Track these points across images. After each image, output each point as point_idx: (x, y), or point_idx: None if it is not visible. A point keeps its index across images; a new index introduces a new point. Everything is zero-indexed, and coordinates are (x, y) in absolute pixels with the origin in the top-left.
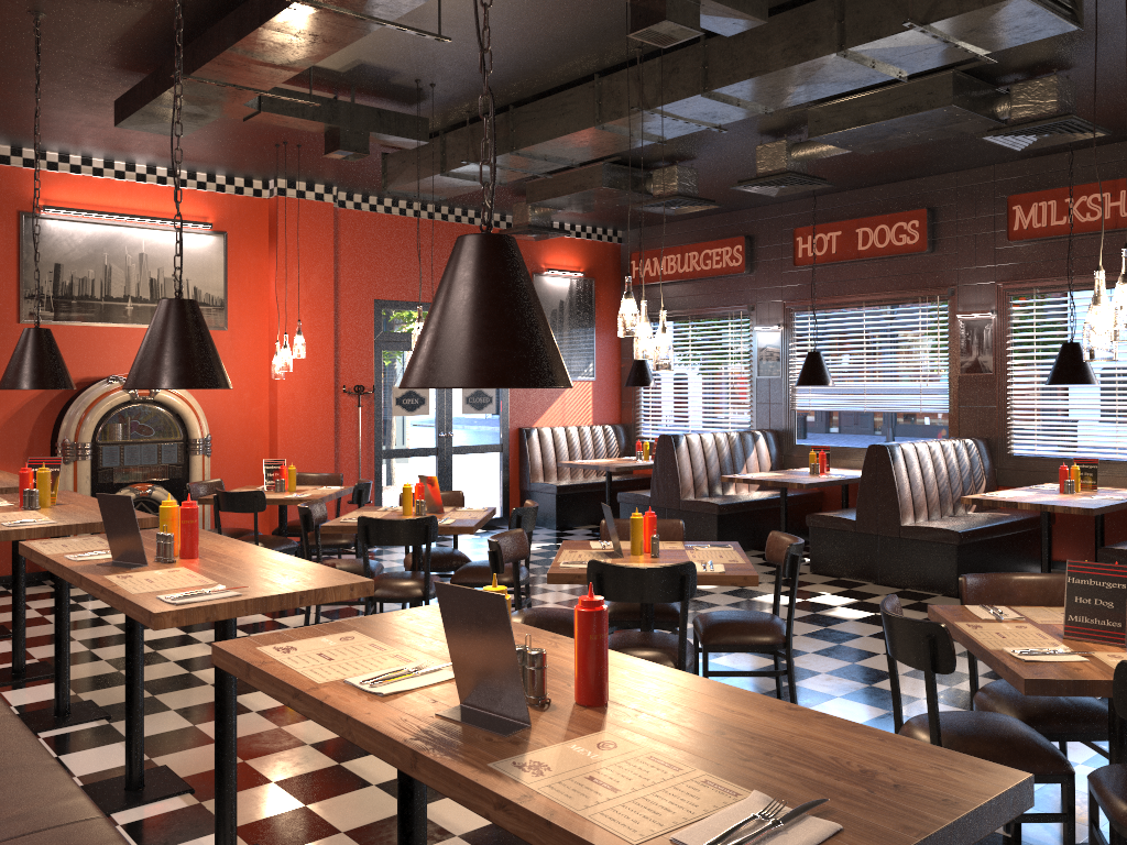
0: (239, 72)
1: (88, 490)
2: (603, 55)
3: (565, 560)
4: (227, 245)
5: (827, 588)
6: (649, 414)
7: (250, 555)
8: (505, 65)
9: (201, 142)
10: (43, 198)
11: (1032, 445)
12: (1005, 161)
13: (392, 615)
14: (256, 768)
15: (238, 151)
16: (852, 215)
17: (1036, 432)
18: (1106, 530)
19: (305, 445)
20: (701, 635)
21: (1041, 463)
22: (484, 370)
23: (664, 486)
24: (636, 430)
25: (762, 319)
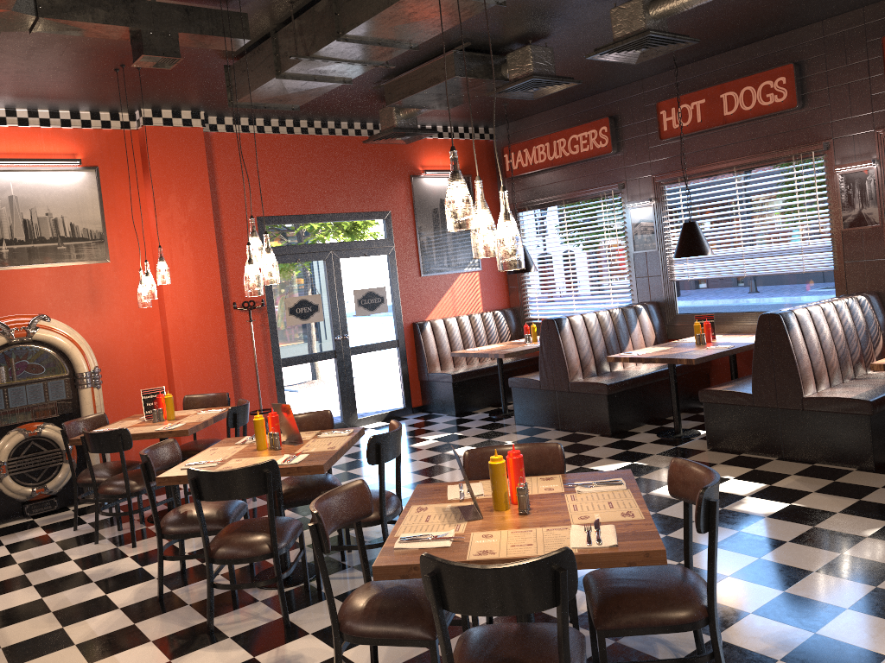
0: None
1: None
2: None
3: (405, 531)
4: (99, 179)
5: (729, 469)
6: (535, 296)
7: None
8: None
9: (39, 75)
10: None
11: None
12: (875, 1)
13: None
14: None
15: (82, 81)
16: (714, 81)
17: None
18: None
19: (200, 364)
20: (594, 615)
21: None
22: None
23: (552, 370)
24: (525, 312)
25: (633, 196)
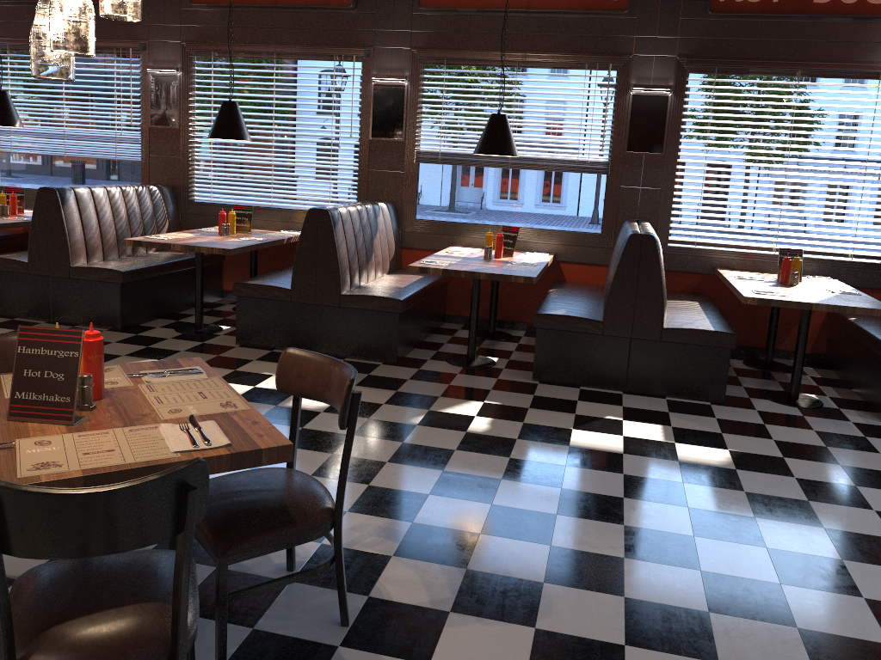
0: None
1: None
2: None
3: None
4: None
5: None
6: None
7: None
8: None
9: None
10: None
11: (210, 193)
12: None
13: None
14: None
15: None
16: None
17: (212, 182)
18: (263, 265)
19: None
20: None
21: (216, 209)
22: None
23: None
24: None
25: None
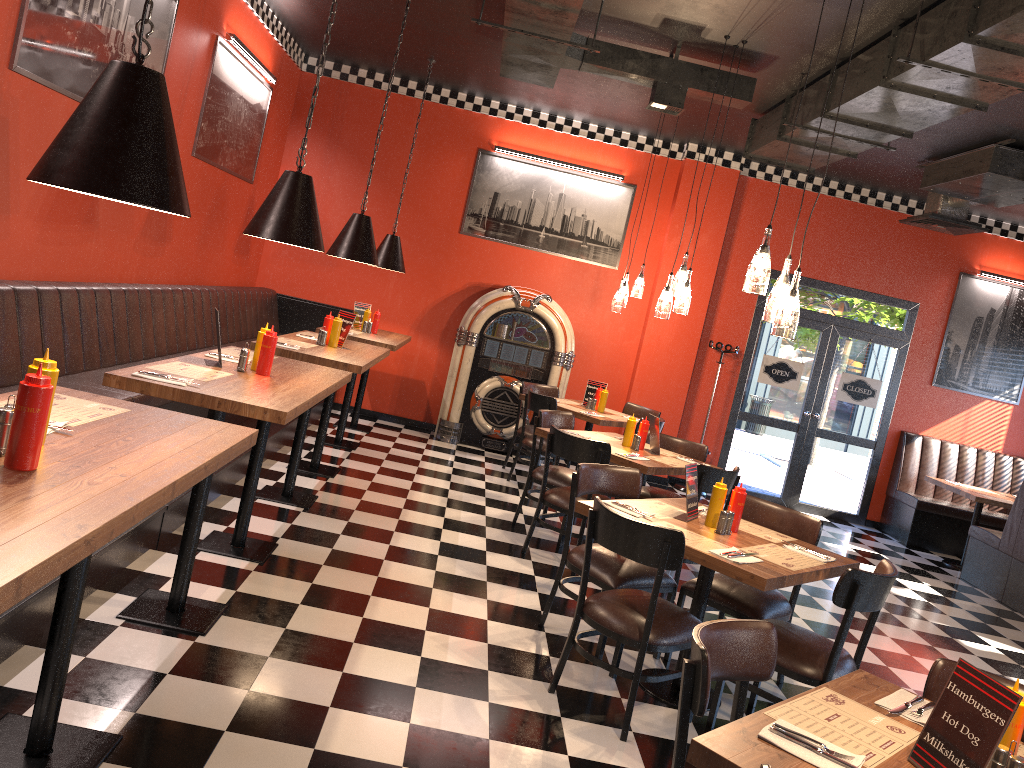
0: (532, 20)
1: (467, 369)
2: (891, 2)
3: (626, 503)
4: (633, 197)
5: None
6: None
7: (298, 385)
8: (796, 17)
9: (603, 100)
10: (497, 140)
11: None
12: None
13: (191, 417)
14: (320, 572)
15: (637, 111)
16: None
17: None
18: None
19: (659, 384)
20: None
21: None
22: (44, 167)
23: (1016, 532)
24: None
25: None
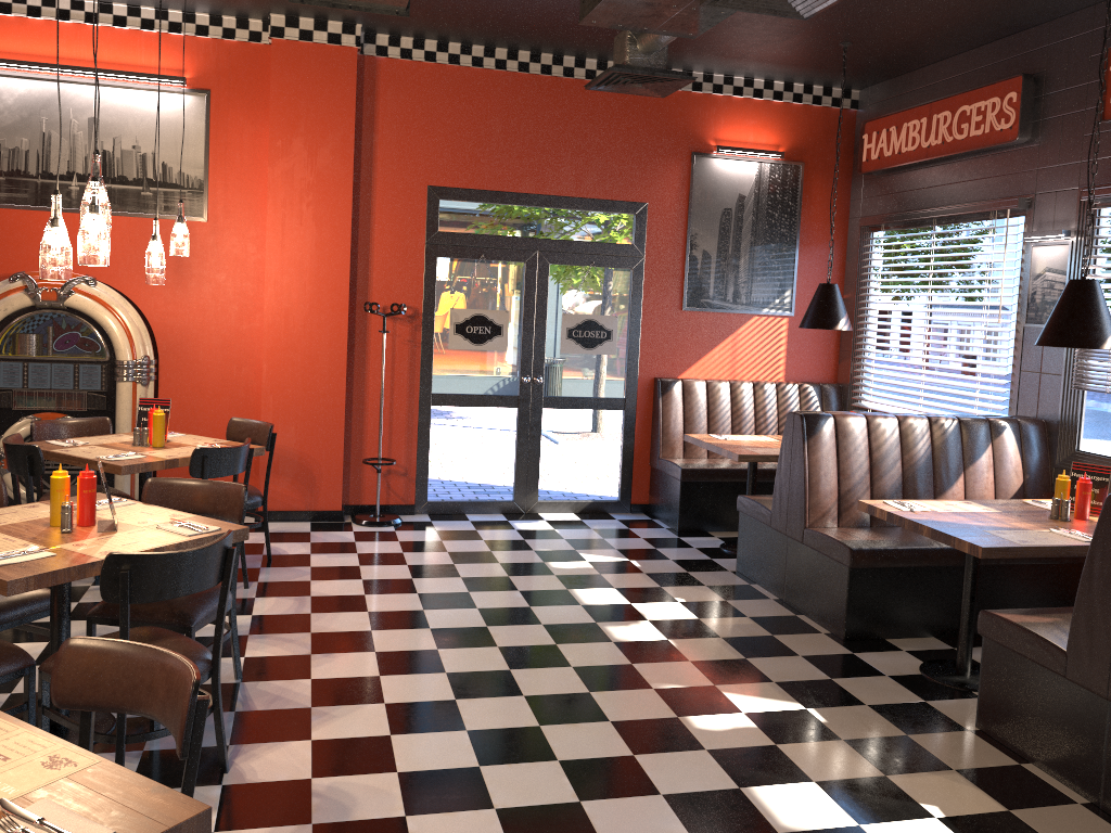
0: None
1: None
2: None
3: None
4: (209, 108)
5: (958, 792)
6: (870, 372)
7: None
8: None
9: None
10: None
11: None
12: None
13: None
14: None
15: None
16: None
17: None
18: None
19: (302, 379)
20: None
21: None
22: None
23: (787, 499)
24: (854, 395)
25: (1042, 223)
